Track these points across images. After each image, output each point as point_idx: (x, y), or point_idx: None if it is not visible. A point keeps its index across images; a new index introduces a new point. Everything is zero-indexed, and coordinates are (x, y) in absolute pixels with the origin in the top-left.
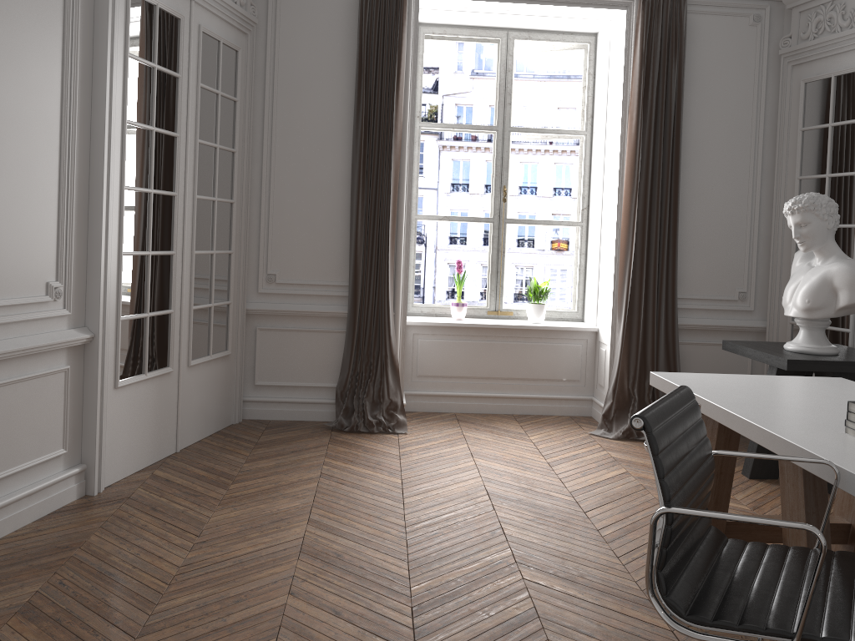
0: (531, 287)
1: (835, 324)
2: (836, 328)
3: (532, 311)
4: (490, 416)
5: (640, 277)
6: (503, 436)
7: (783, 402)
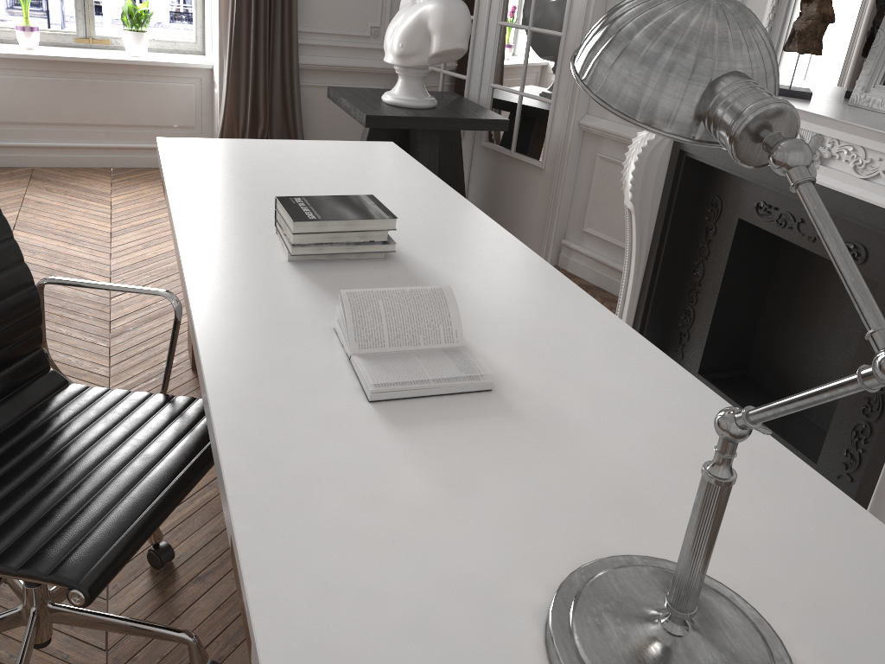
0: (125, 9)
1: (456, 69)
2: (455, 74)
3: (129, 41)
4: (80, 172)
5: (248, 4)
6: (78, 198)
7: (265, 185)
